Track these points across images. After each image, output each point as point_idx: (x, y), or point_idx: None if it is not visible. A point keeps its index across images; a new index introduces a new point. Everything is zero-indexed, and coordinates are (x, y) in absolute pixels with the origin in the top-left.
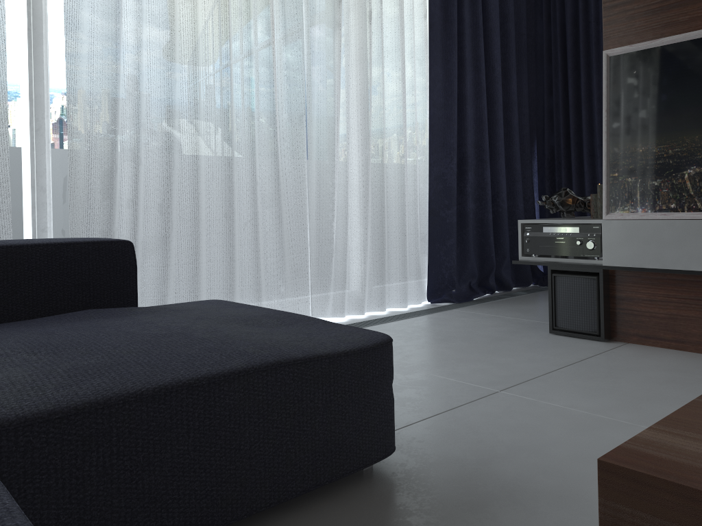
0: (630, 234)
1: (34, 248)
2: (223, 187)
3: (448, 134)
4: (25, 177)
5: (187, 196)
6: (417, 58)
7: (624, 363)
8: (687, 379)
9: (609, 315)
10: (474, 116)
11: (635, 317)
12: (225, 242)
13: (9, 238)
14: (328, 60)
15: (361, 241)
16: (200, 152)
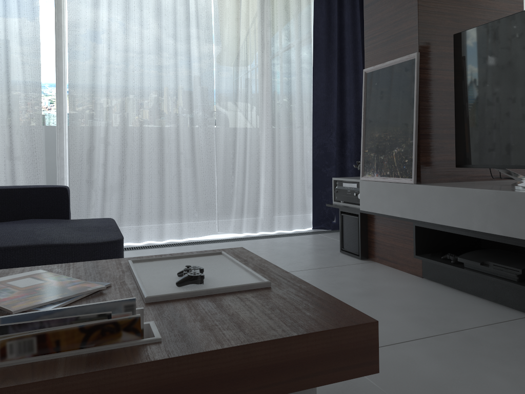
0: (370, 190)
1: (17, 190)
2: (158, 156)
3: (329, 117)
4: (55, 152)
5: (136, 161)
6: (305, 68)
7: (340, 272)
8: (353, 283)
9: (367, 242)
10: (354, 103)
11: (377, 245)
12: (158, 187)
13: (42, 183)
14: (231, 77)
15: (255, 187)
16: (144, 137)
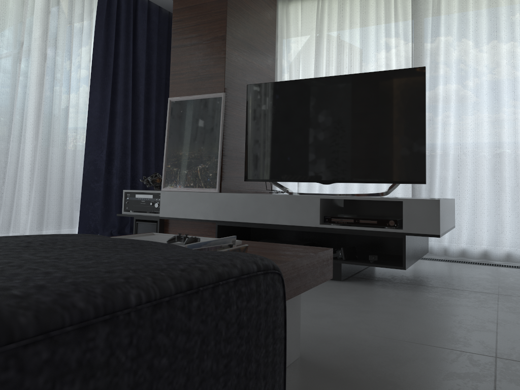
0: (172, 199)
1: None
2: None
3: (101, 135)
4: None
5: None
6: (82, 86)
7: None
8: None
9: None
10: (122, 125)
11: None
12: None
13: None
14: (10, 81)
15: (26, 200)
16: None
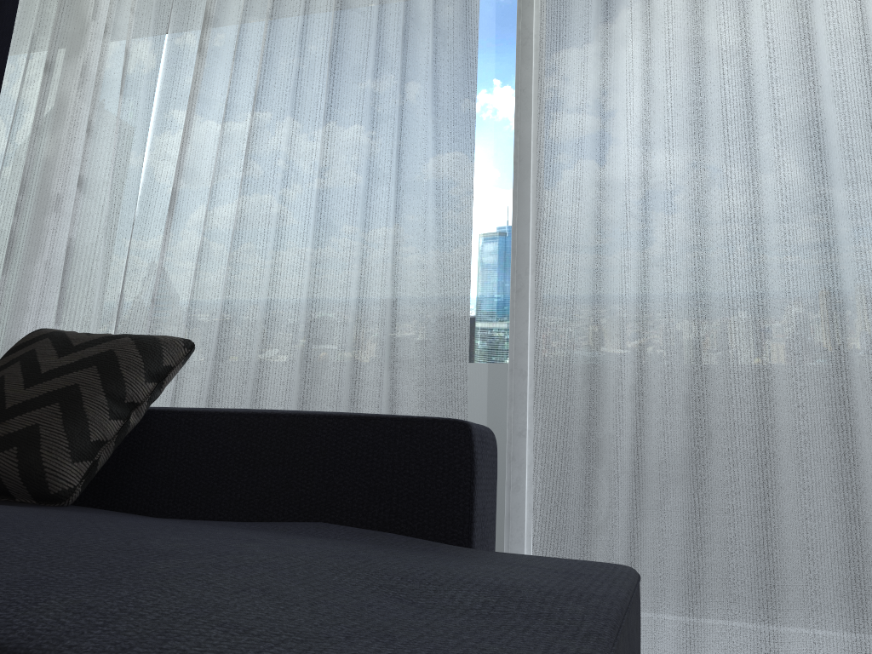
0: None
1: (321, 420)
2: (824, 364)
3: None
4: (505, 358)
5: (745, 383)
6: None
7: None
8: None
9: None
10: None
11: None
12: (835, 480)
13: None
14: None
15: None
16: (767, 299)
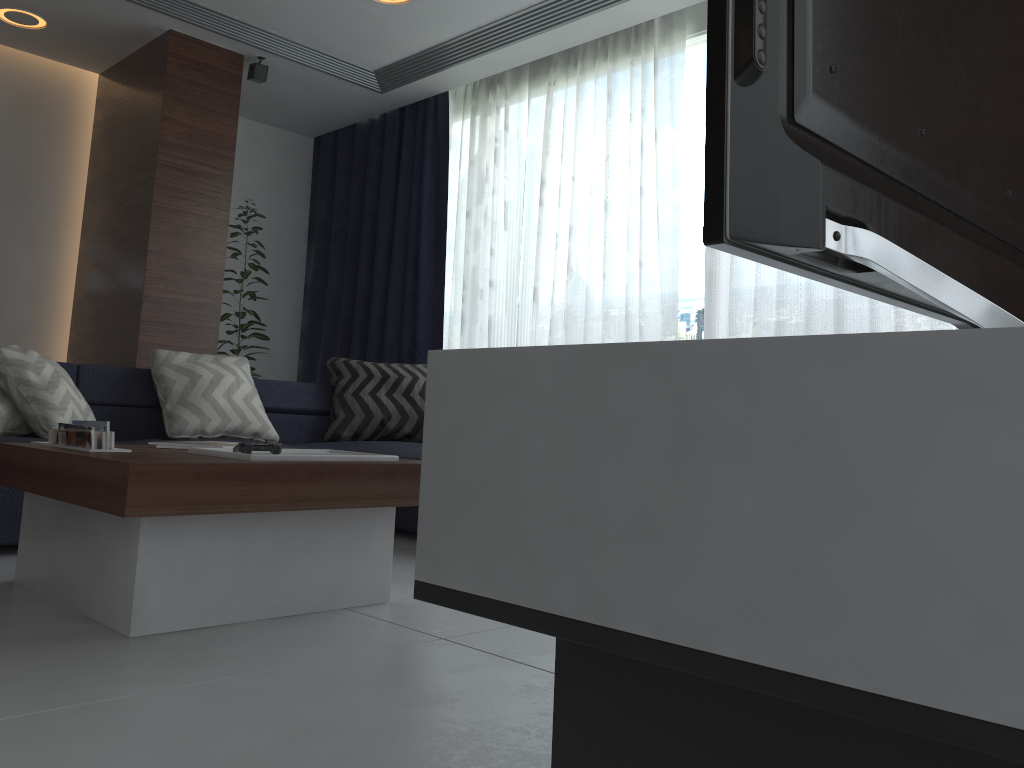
0: None
1: None
2: None
3: None
4: None
5: None
6: None
7: None
8: None
9: None
10: None
11: None
12: None
13: None
14: None
15: None
16: None
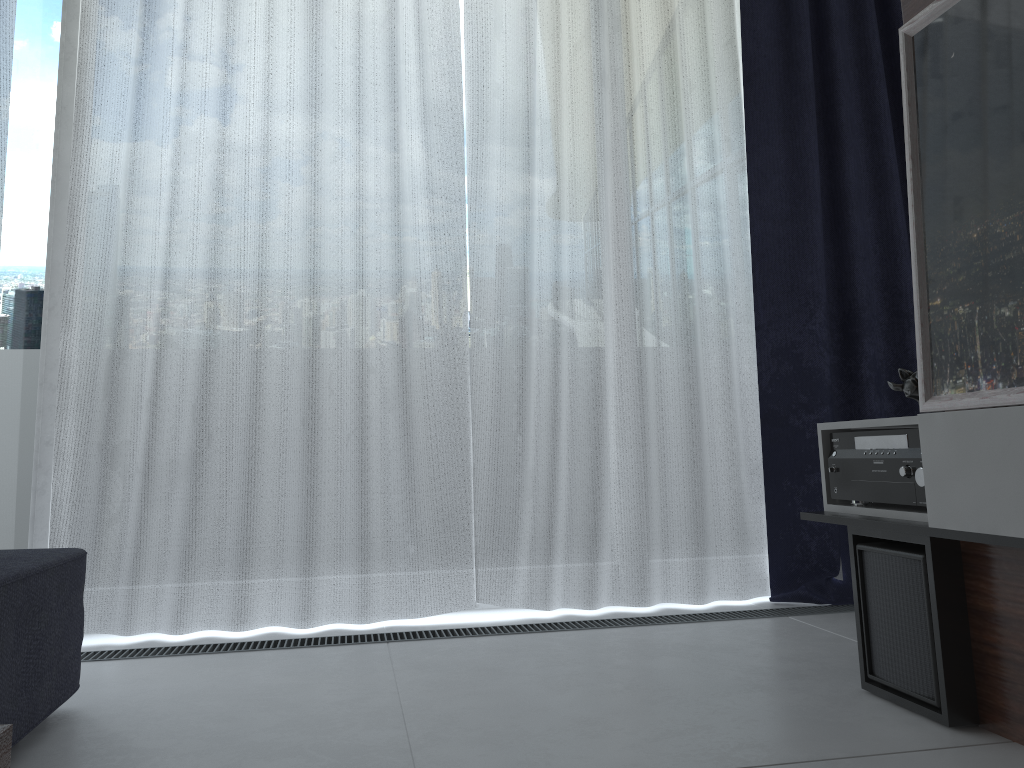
0: (967, 447)
1: None
2: (302, 377)
3: (802, 268)
4: (37, 372)
5: (243, 393)
6: (725, 138)
7: None
8: None
9: (970, 659)
10: (875, 230)
11: (1019, 671)
12: (301, 465)
13: None
14: (514, 164)
15: (589, 470)
16: (265, 325)
